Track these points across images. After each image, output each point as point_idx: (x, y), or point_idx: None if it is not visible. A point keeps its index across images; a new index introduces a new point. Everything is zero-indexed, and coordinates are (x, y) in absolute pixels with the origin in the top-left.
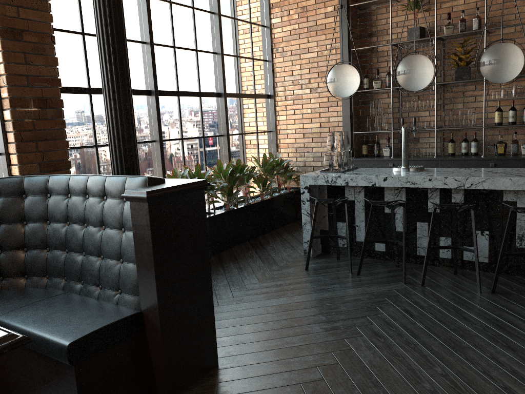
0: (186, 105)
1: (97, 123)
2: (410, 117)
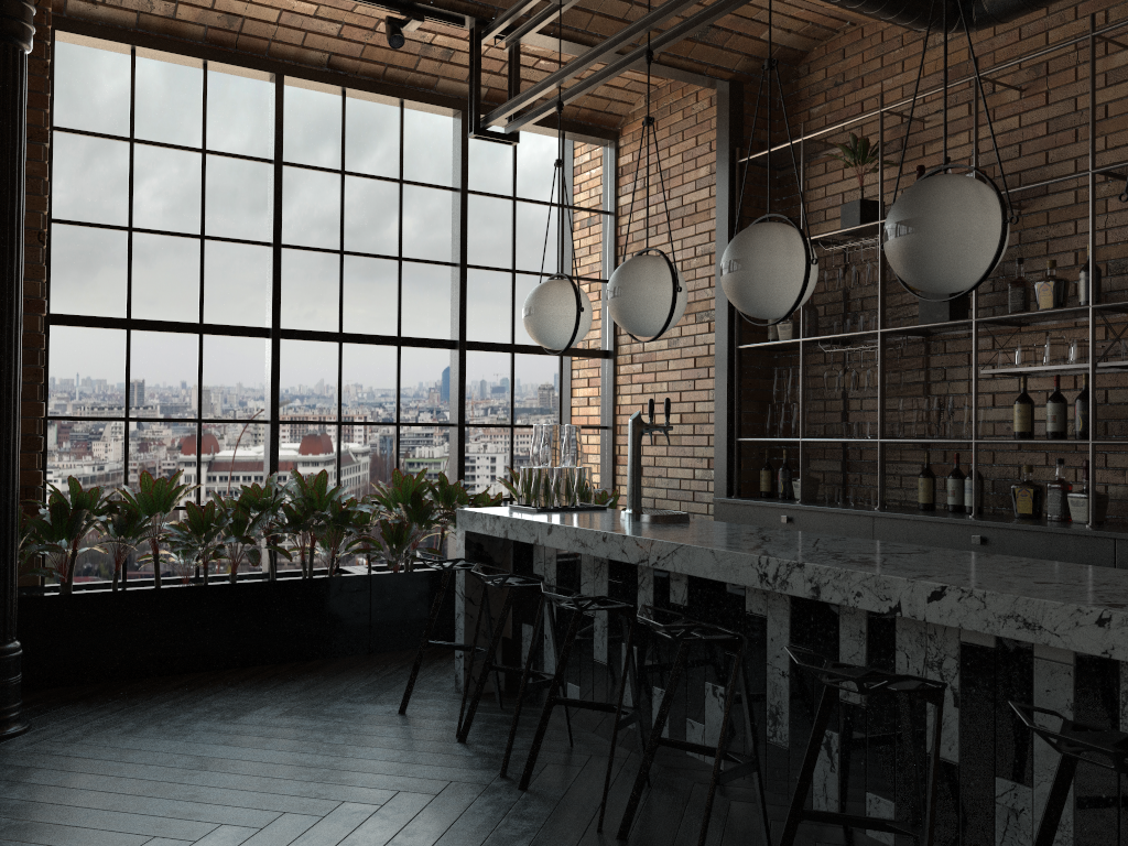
0: (360, 360)
1: (136, 380)
2: (866, 410)
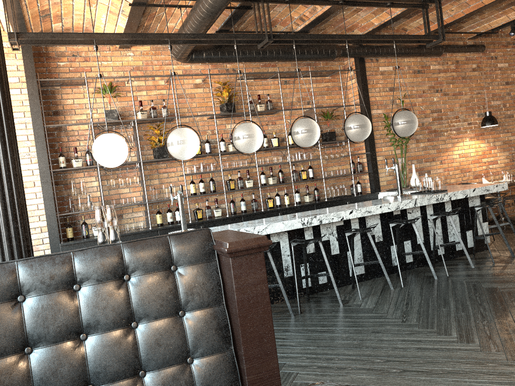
0: None
1: None
2: (110, 194)
